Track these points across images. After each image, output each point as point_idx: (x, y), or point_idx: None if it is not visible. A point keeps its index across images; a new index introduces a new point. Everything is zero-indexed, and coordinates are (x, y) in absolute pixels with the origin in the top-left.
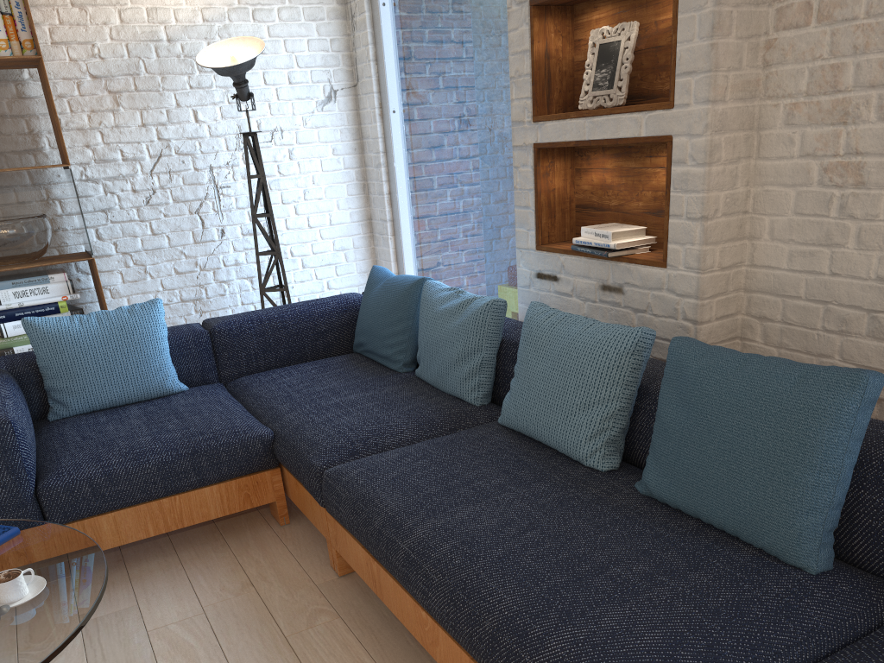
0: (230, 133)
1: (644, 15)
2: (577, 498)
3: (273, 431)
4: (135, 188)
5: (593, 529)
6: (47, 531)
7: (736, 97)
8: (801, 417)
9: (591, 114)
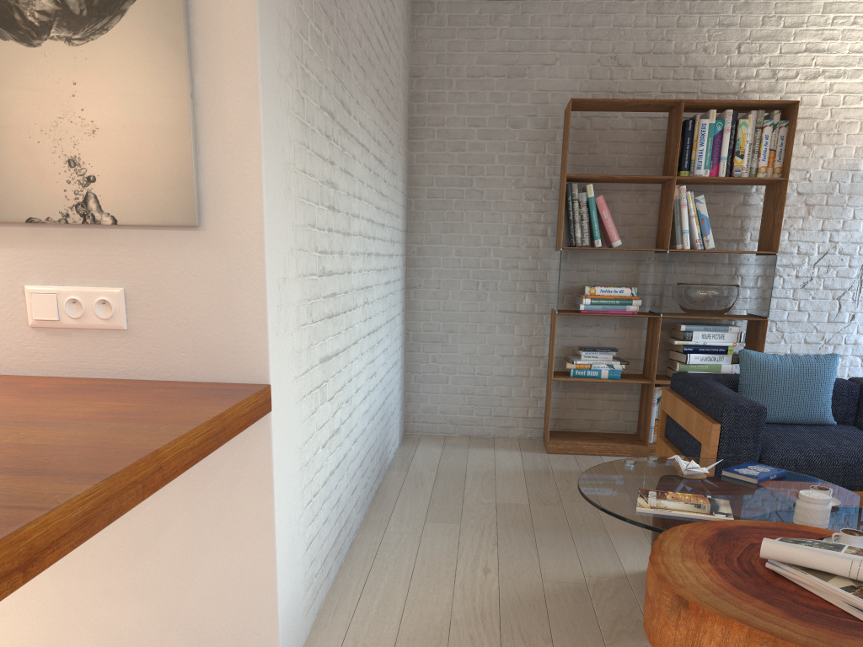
0: None
1: None
2: None
3: None
4: (797, 275)
5: None
6: (805, 478)
7: None
8: None
9: None
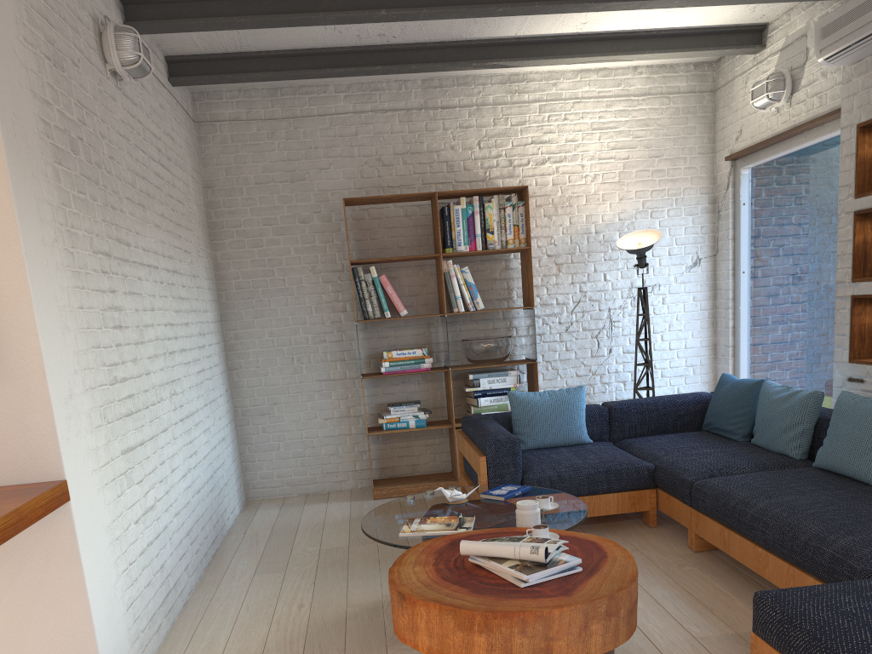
0: (624, 287)
1: None
2: (864, 497)
3: (654, 465)
4: (560, 321)
5: (871, 507)
6: (544, 490)
7: None
8: None
9: None
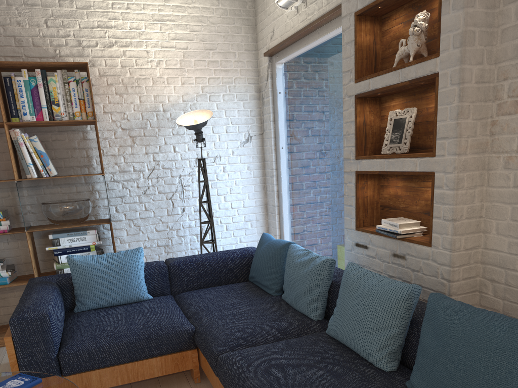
0: (192, 158)
1: (420, 104)
2: None
3: (195, 327)
4: (138, 185)
5: None
6: (57, 381)
7: (473, 151)
8: (510, 354)
9: (388, 157)
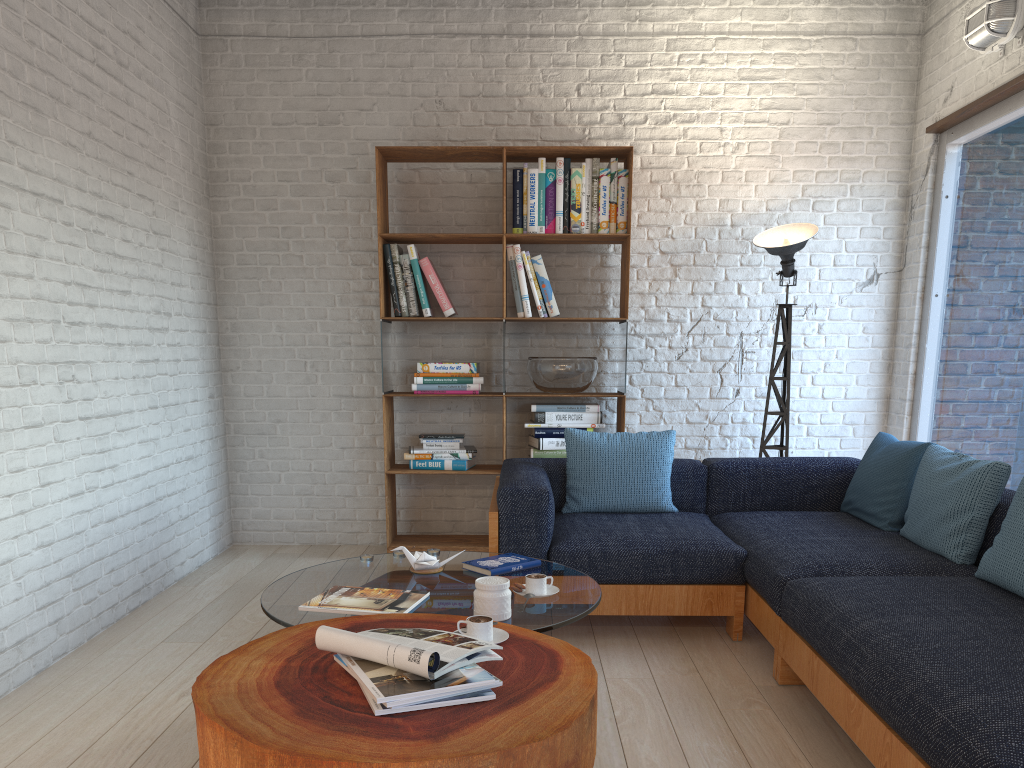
0: (766, 305)
1: None
2: None
3: (746, 551)
4: (670, 345)
5: None
6: (559, 568)
7: None
8: None
9: None
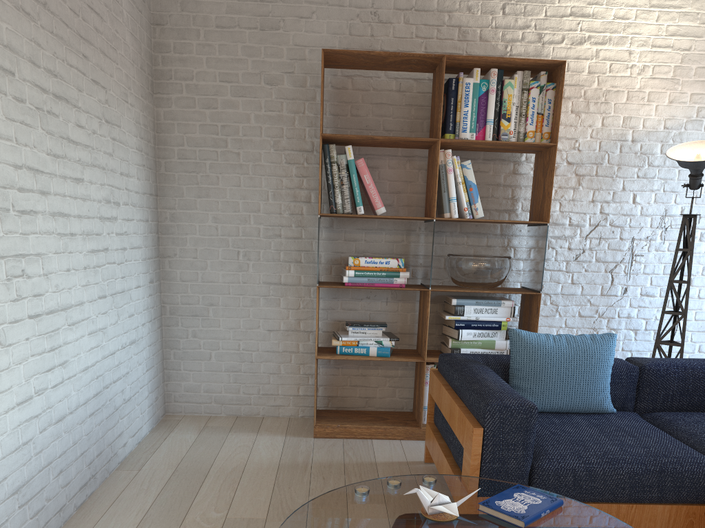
0: (656, 214)
1: None
2: None
3: None
4: (570, 247)
5: None
6: (586, 510)
7: None
8: None
9: None
